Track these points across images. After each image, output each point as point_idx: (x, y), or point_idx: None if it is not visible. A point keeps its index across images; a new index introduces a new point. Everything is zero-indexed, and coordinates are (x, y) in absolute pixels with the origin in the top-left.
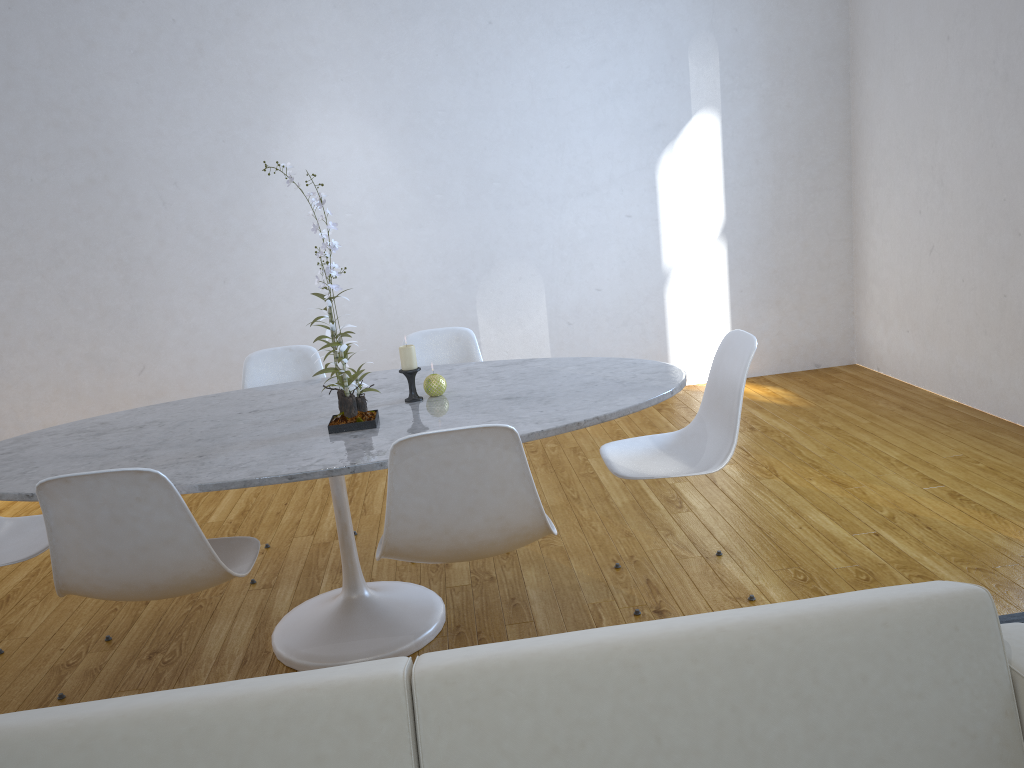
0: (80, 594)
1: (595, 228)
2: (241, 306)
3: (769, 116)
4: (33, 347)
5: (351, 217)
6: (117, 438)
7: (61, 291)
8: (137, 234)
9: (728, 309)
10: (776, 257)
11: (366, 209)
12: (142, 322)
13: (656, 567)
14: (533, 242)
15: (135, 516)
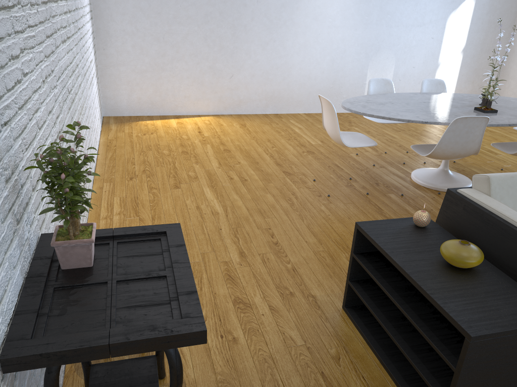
0: (432, 155)
1: (419, 41)
2: (278, 54)
3: (491, 5)
4: (187, 59)
5: (330, 21)
6: (396, 106)
7: (205, 35)
8: (243, 14)
9: (455, 82)
10: (477, 63)
11: (337, 18)
12: (236, 55)
13: (514, 171)
14: (395, 43)
15: (472, 131)
